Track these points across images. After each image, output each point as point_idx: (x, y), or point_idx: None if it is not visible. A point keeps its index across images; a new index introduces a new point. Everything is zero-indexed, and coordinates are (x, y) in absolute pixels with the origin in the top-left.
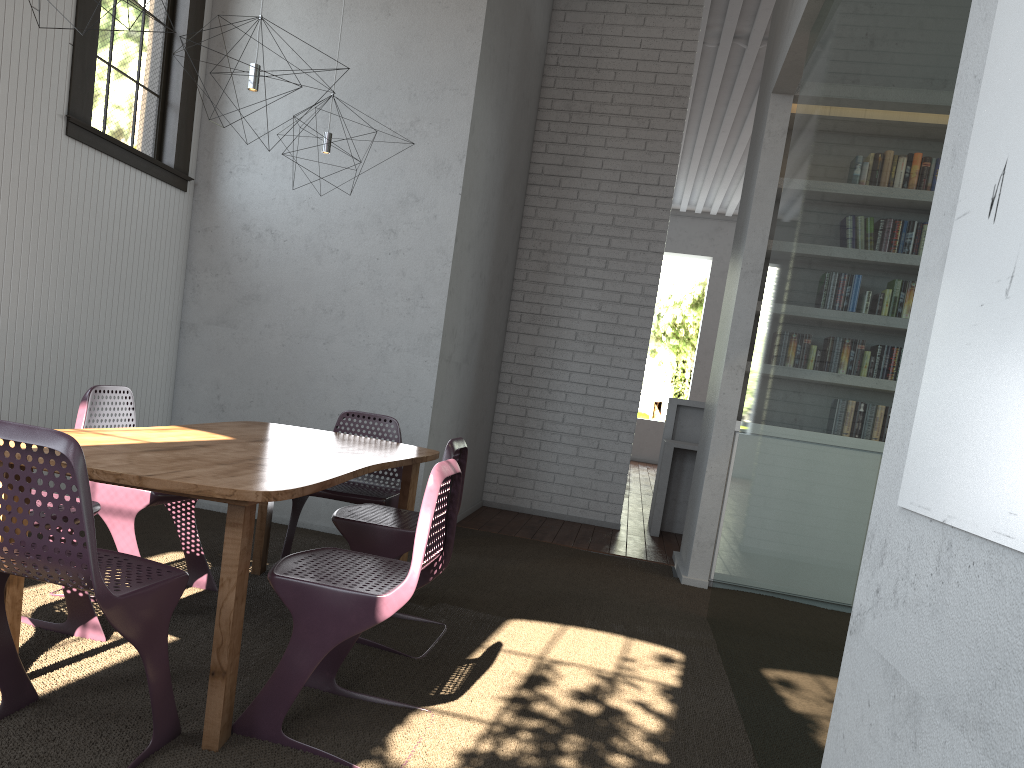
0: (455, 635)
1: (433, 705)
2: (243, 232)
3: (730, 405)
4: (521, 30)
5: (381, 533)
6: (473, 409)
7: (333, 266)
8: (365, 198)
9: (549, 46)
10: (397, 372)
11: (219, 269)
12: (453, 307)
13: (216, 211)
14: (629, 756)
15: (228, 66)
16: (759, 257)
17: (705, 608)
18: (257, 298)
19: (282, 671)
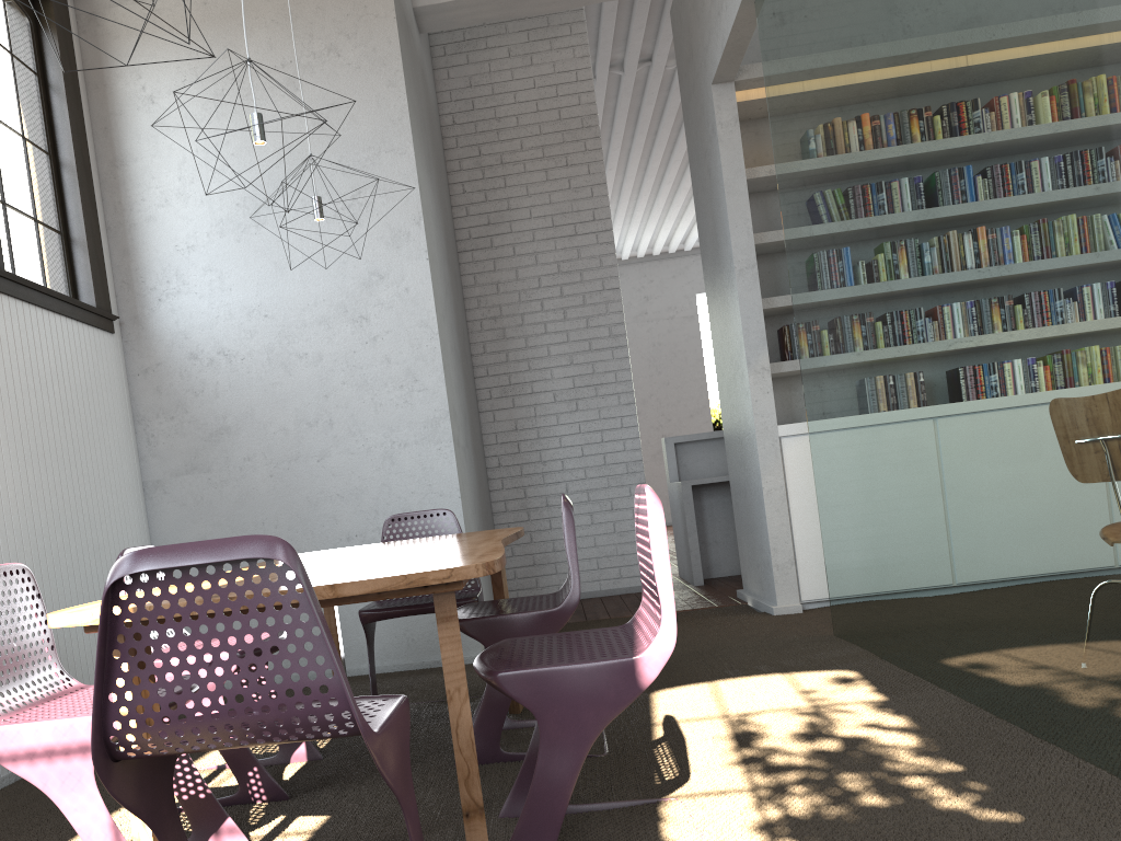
0: (616, 723)
1: (672, 792)
2: (191, 362)
3: (766, 411)
4: (423, 87)
5: (519, 622)
6: (480, 499)
7: (306, 373)
8: (322, 289)
9: (440, 107)
10: (410, 469)
11: (173, 410)
12: (449, 384)
13: (153, 347)
14: (921, 775)
15: (127, 185)
16: (749, 251)
17: (823, 628)
18: (227, 431)
19: (539, 788)
